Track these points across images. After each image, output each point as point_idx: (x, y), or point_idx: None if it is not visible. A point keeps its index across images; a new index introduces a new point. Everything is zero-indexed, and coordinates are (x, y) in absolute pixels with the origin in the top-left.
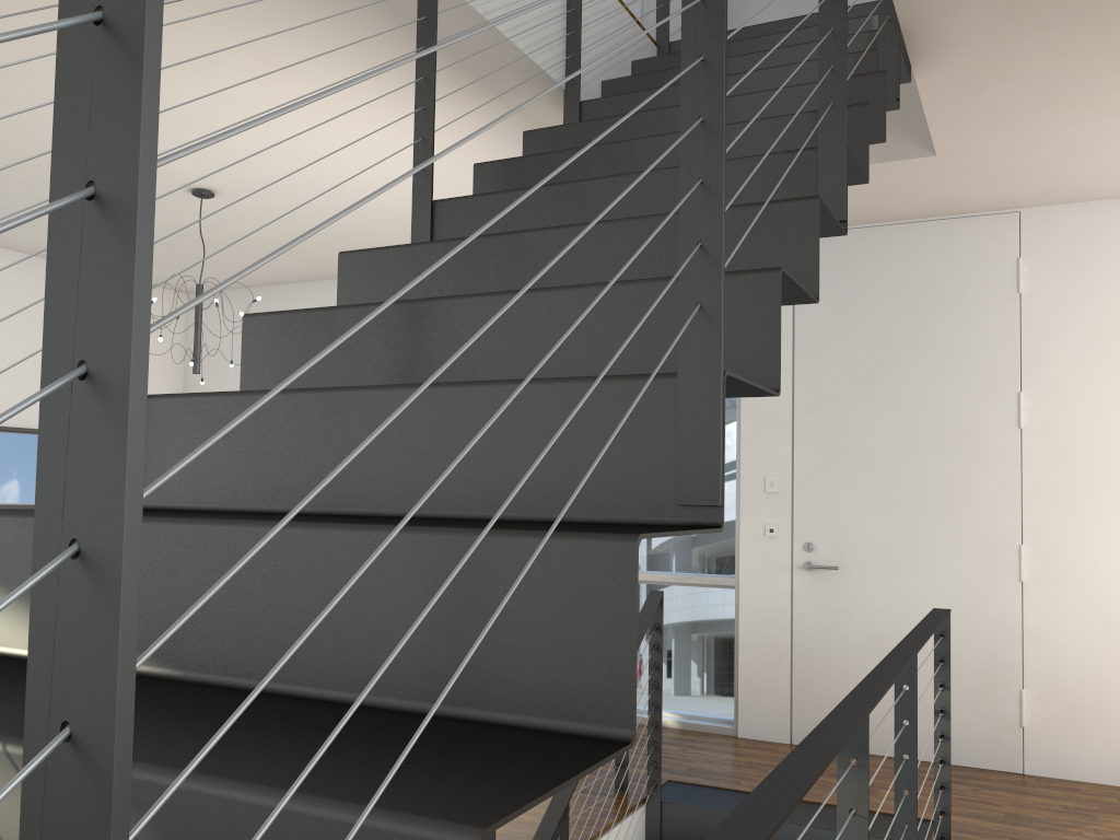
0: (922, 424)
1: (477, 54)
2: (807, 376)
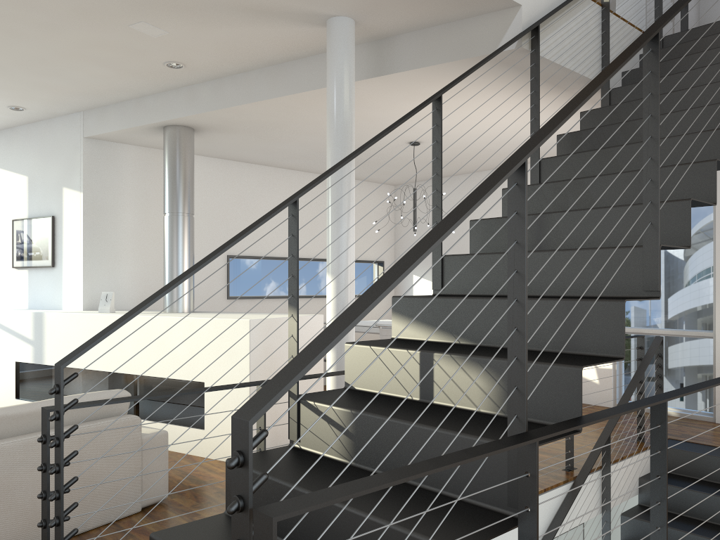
0: None
1: (555, 77)
2: None
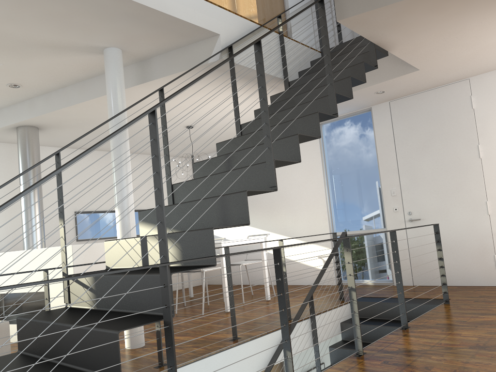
0: (444, 162)
1: (254, 76)
2: (401, 152)
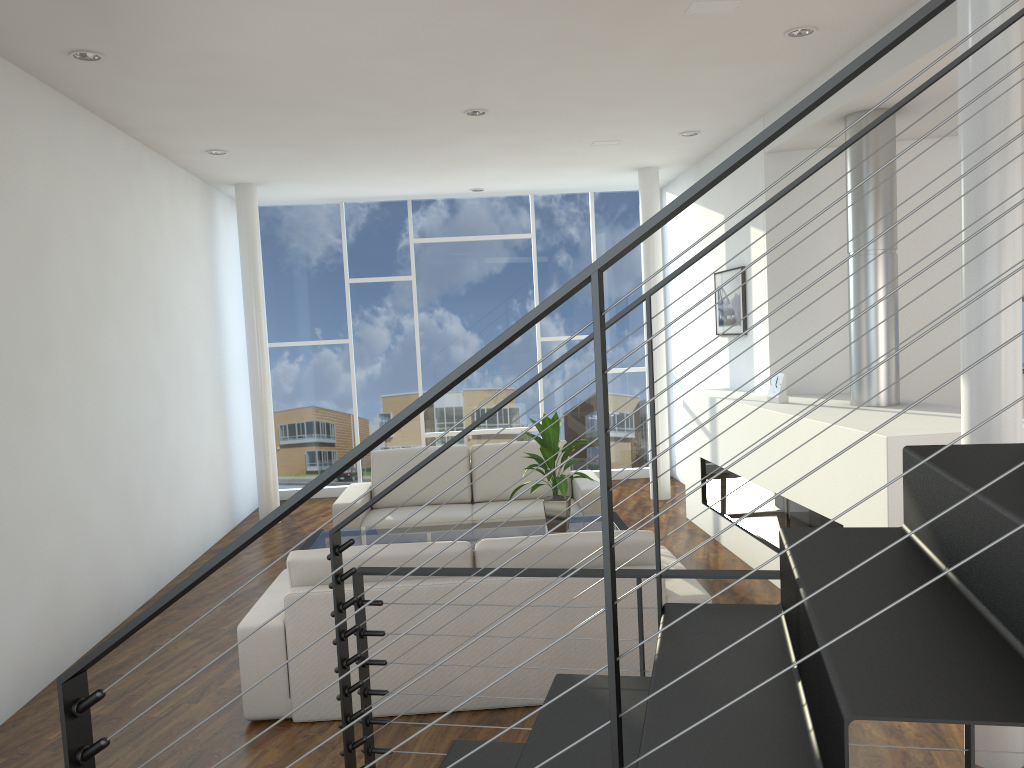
0: None
1: None
2: None
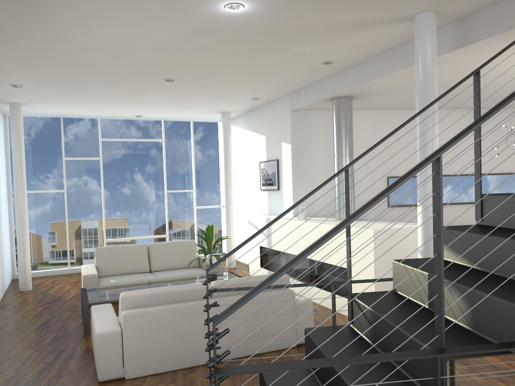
0: None
1: None
2: None
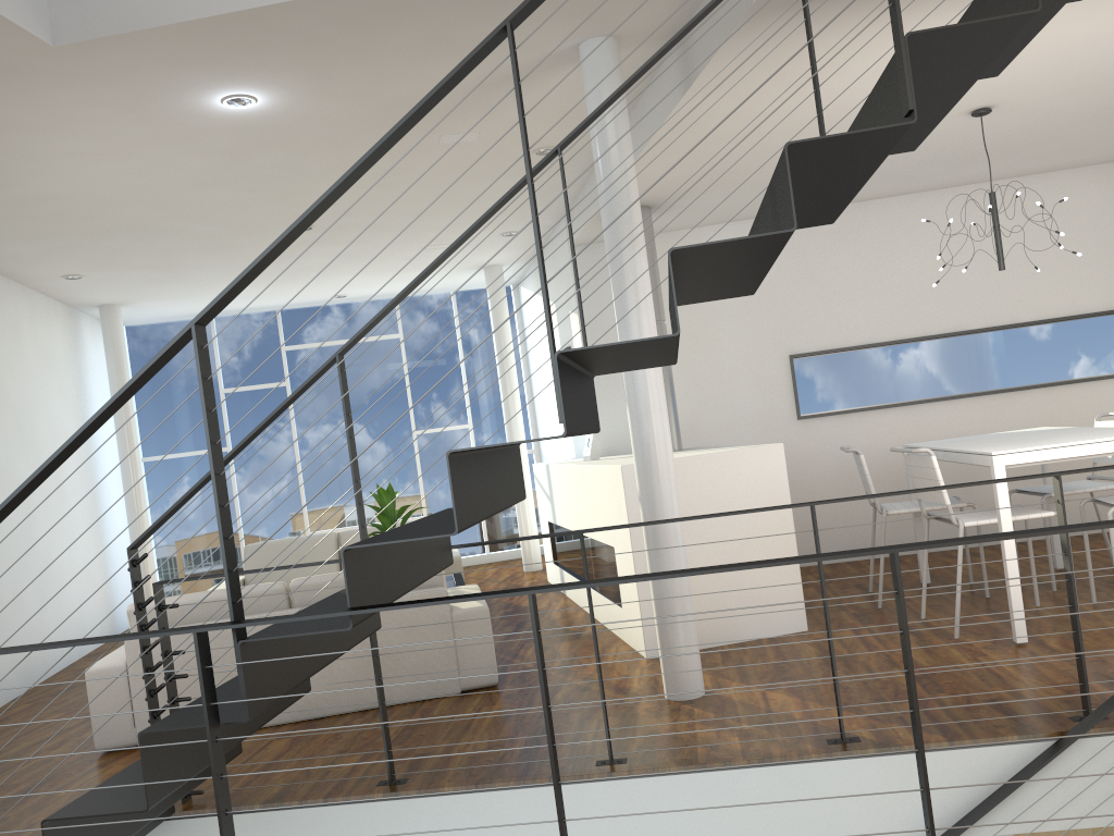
0: None
1: None
2: None
